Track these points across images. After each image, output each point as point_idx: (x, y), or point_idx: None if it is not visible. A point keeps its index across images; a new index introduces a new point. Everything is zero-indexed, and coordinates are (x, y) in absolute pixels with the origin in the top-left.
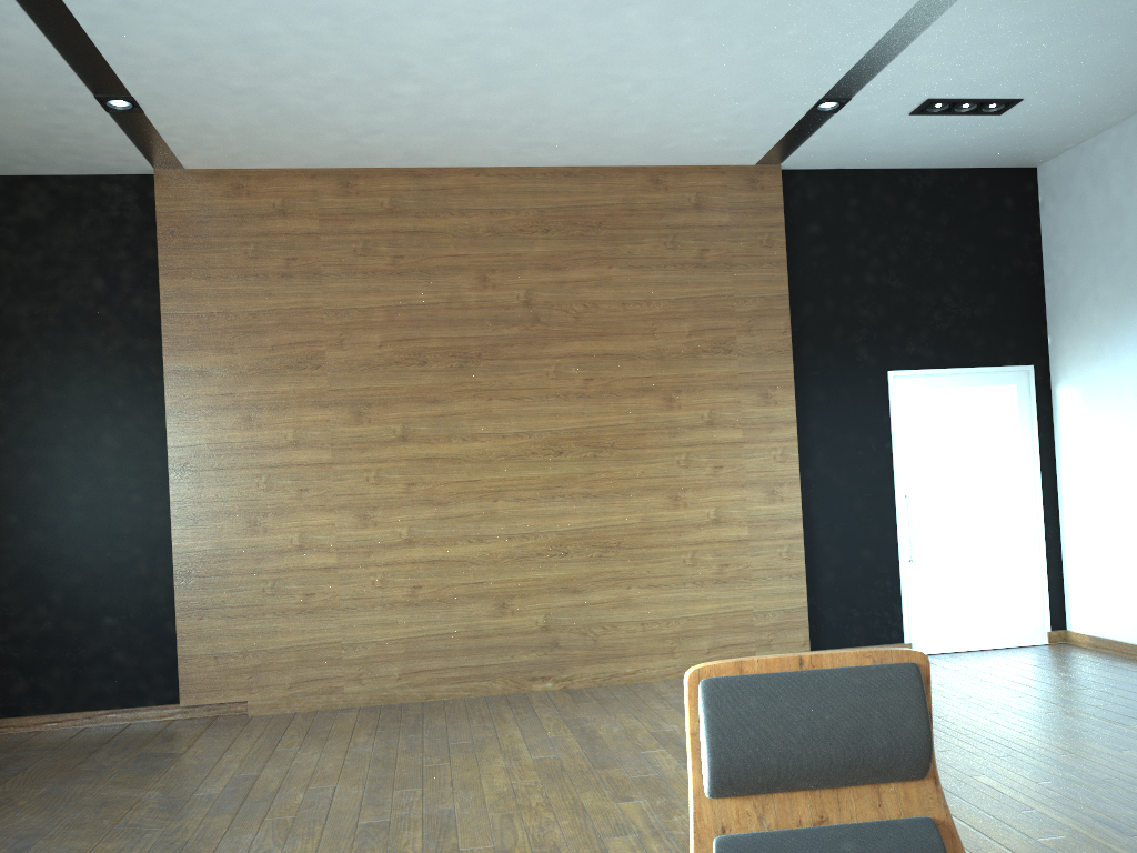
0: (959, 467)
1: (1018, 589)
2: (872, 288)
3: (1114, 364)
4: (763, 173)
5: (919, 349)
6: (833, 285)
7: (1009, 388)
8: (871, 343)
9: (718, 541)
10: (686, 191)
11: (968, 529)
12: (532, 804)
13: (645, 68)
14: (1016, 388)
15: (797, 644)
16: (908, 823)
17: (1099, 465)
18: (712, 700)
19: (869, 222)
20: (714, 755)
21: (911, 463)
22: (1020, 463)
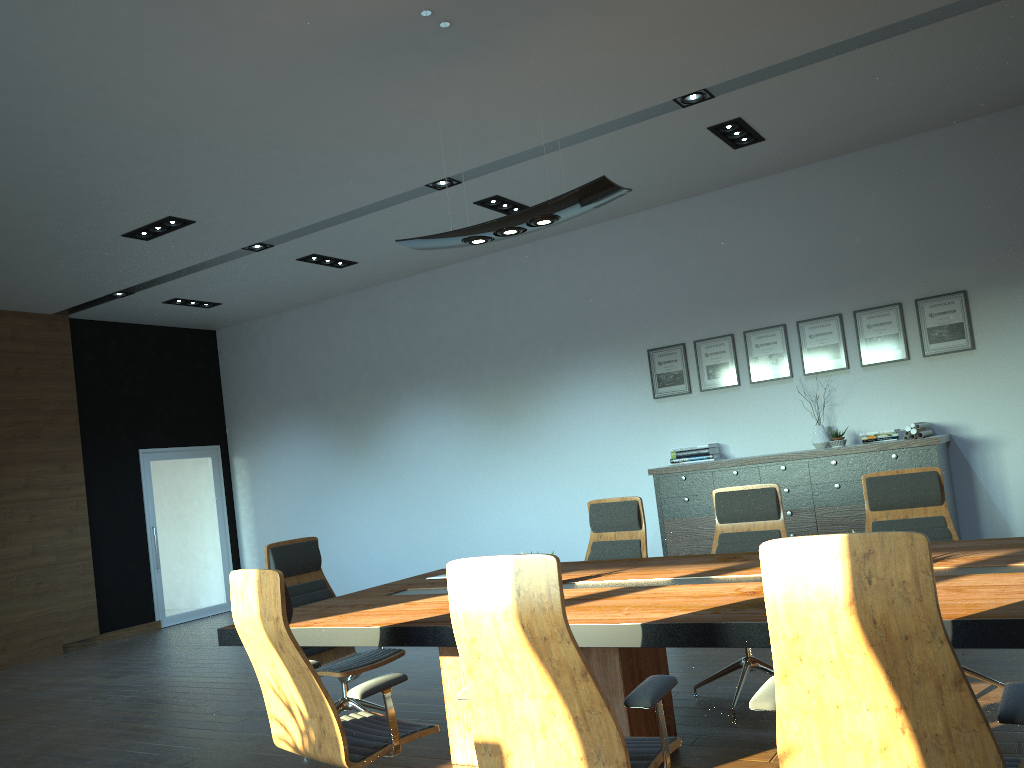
0: (183, 507)
1: (218, 578)
2: (127, 397)
3: (266, 445)
4: (57, 320)
5: (157, 435)
6: (103, 394)
7: (208, 458)
8: (128, 432)
9: (36, 567)
10: (5, 327)
11: (189, 545)
12: (9, 718)
13: (25, 267)
14: (211, 458)
15: (91, 630)
16: (318, 580)
17: (260, 501)
18: (274, 552)
19: (124, 356)
20: (276, 566)
21: (155, 506)
22: (216, 503)
